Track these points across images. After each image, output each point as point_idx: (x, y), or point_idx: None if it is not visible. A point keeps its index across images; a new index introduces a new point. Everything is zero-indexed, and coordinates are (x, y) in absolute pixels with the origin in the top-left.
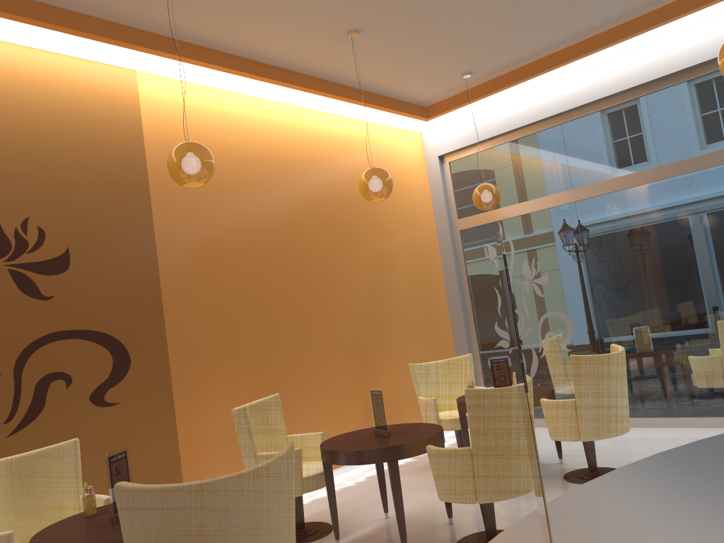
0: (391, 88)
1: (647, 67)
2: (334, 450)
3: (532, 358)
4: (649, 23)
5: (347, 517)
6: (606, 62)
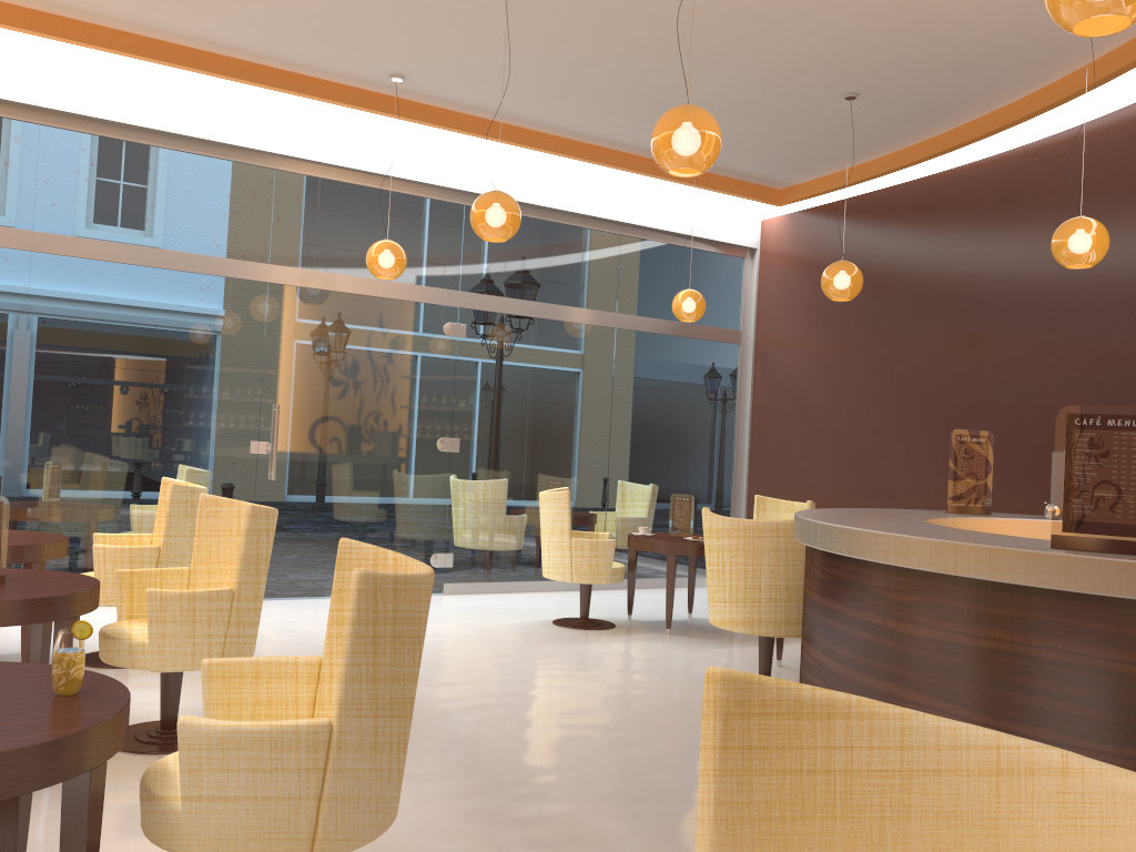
0: None
1: (197, 118)
2: None
3: None
4: (241, 74)
5: None
6: (145, 79)
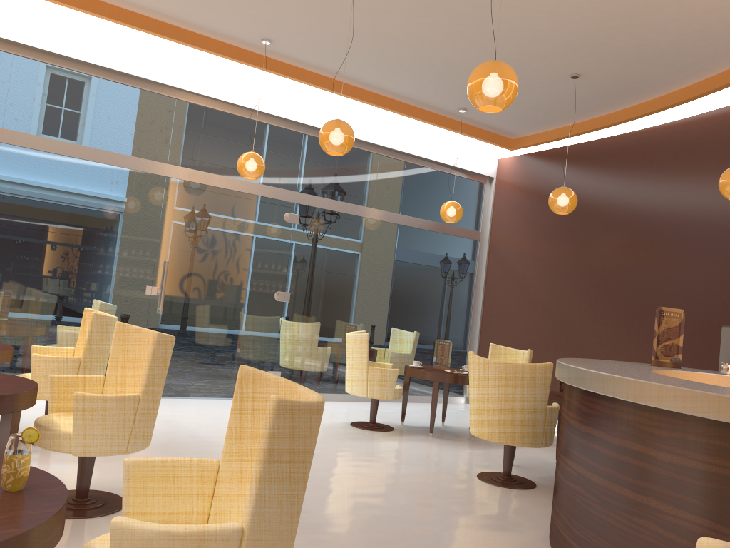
0: None
1: (125, 59)
2: None
3: None
4: (158, 30)
5: None
6: (90, 29)
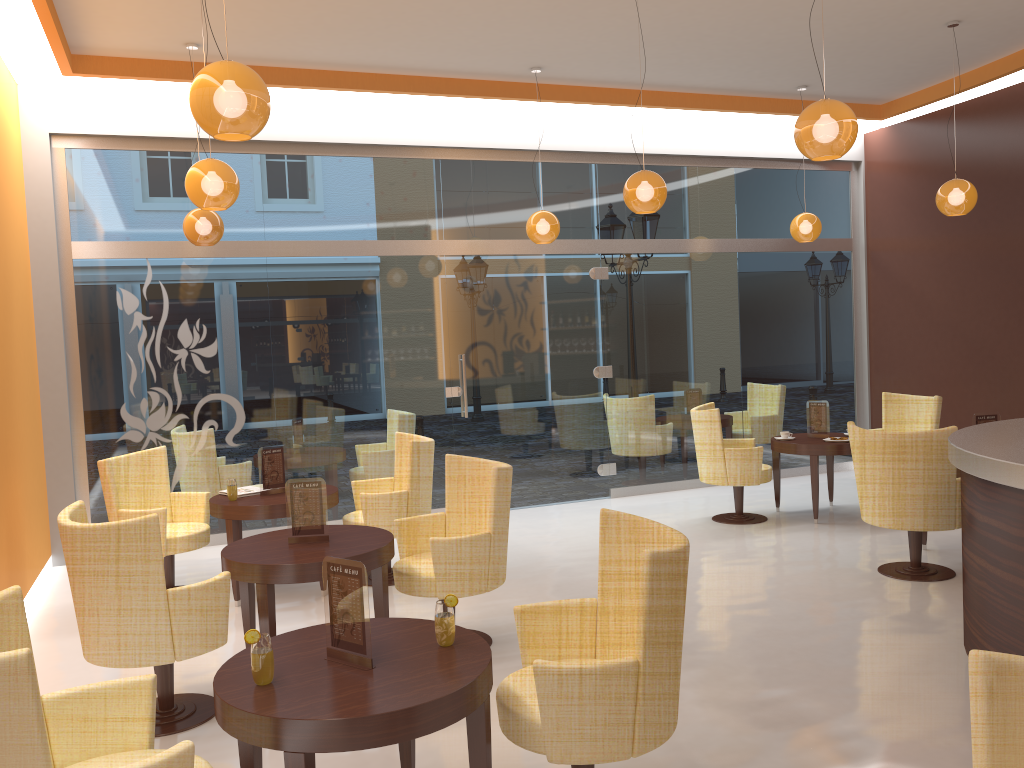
0: (88, 14)
1: (376, 128)
2: (315, 562)
3: (178, 455)
4: (409, 87)
5: (186, 681)
6: (333, 103)
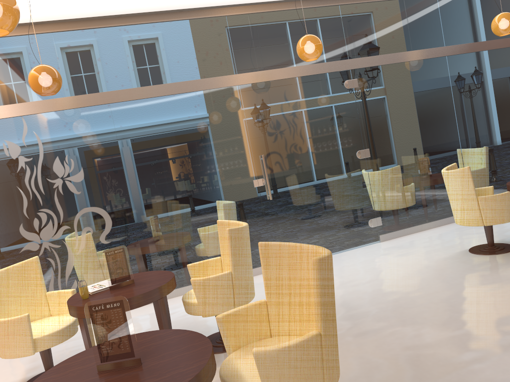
0: None
1: None
2: None
3: (67, 256)
4: None
5: None
6: None
